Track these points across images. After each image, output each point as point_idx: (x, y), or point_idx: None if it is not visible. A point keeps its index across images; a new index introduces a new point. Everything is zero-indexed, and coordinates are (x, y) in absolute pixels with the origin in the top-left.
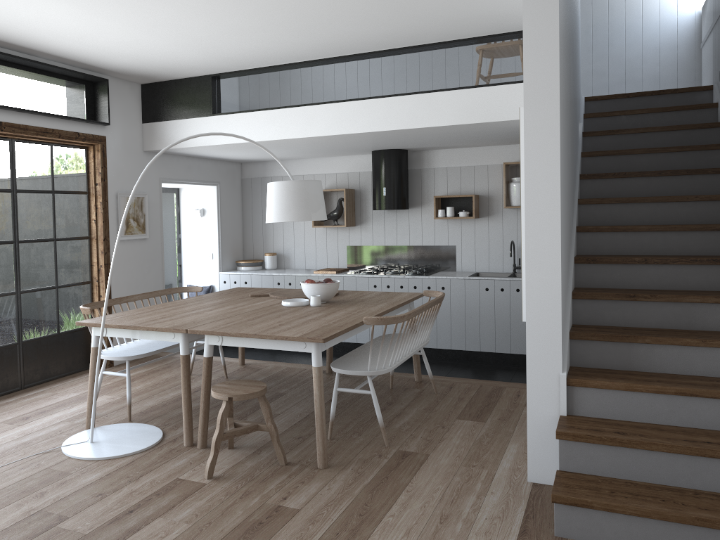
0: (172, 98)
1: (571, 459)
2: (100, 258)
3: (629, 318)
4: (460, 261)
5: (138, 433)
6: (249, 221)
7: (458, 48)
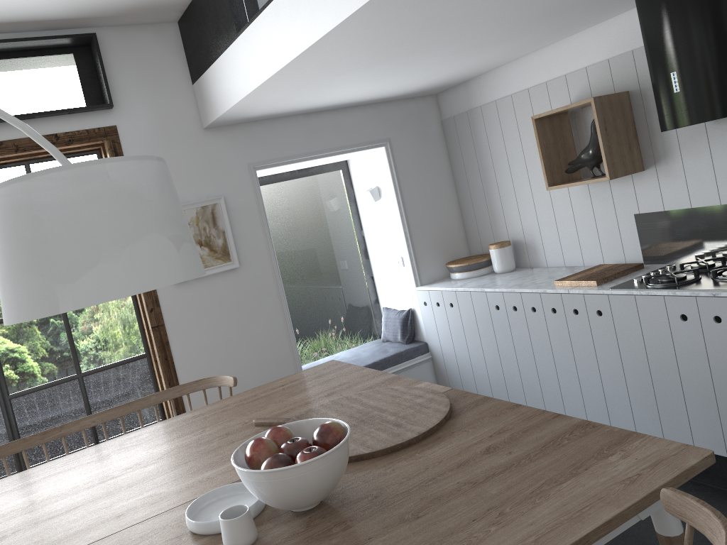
0: (201, 28)
1: None
2: (147, 318)
3: None
4: None
5: None
6: (465, 189)
7: None
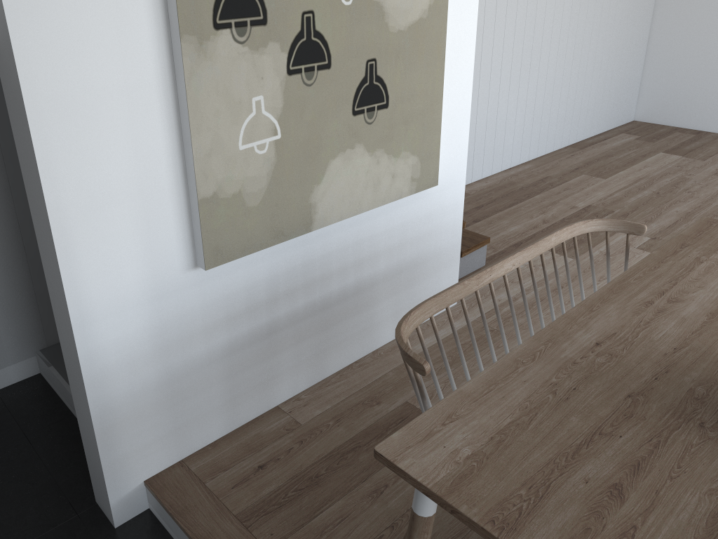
0: None
1: None
2: None
3: None
4: None
5: None
6: None
7: None
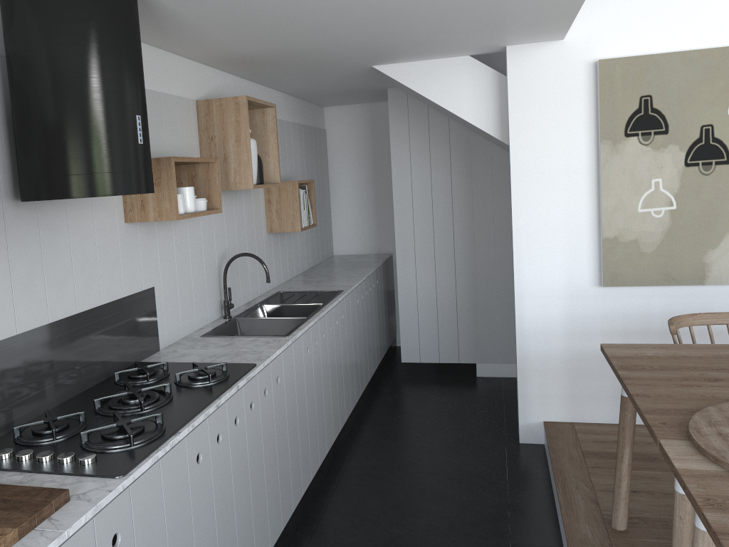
0: None
1: None
2: None
3: None
4: (163, 323)
5: None
6: None
7: None
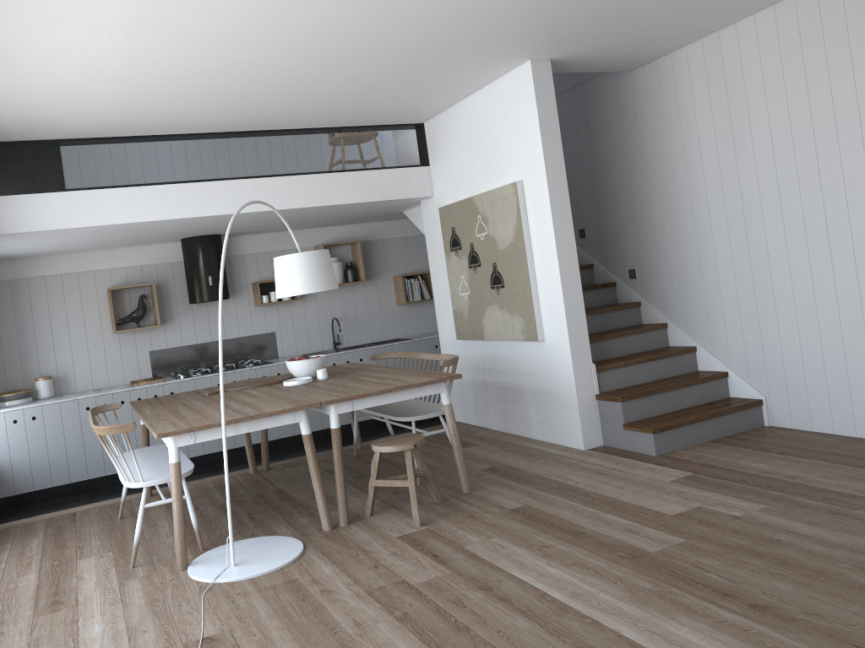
0: None
1: (629, 413)
2: None
3: None
4: (282, 347)
5: (255, 545)
6: None
7: (348, 133)
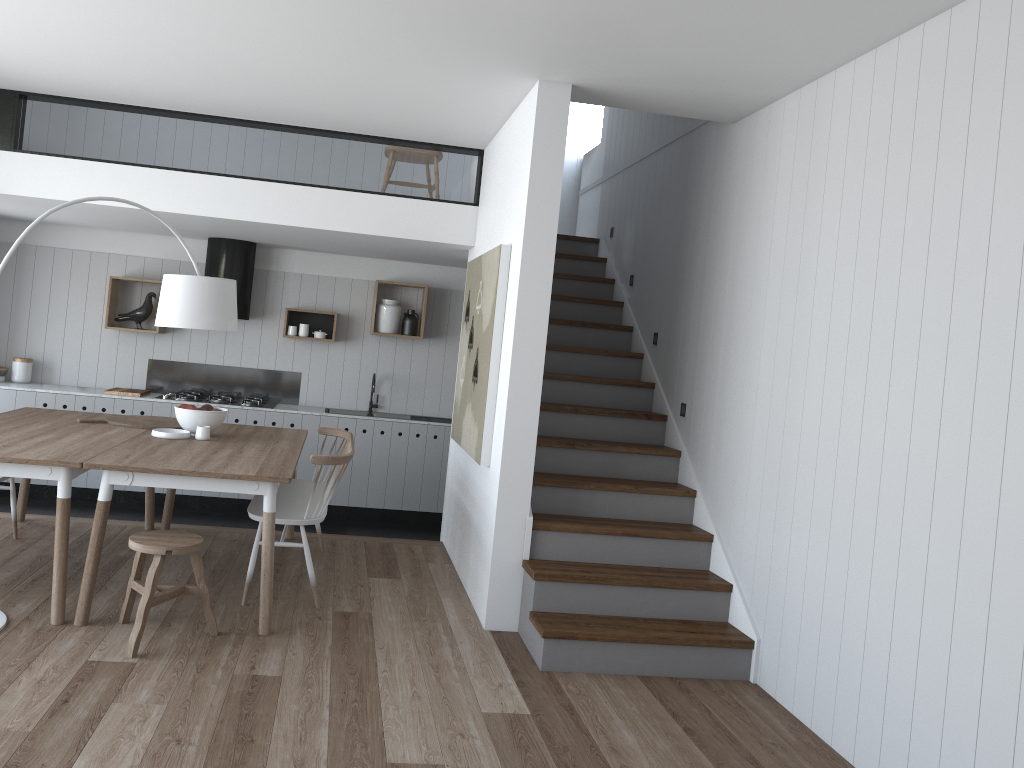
0: None
1: (544, 599)
2: None
3: (566, 465)
4: (306, 393)
5: None
6: None
7: (379, 145)
